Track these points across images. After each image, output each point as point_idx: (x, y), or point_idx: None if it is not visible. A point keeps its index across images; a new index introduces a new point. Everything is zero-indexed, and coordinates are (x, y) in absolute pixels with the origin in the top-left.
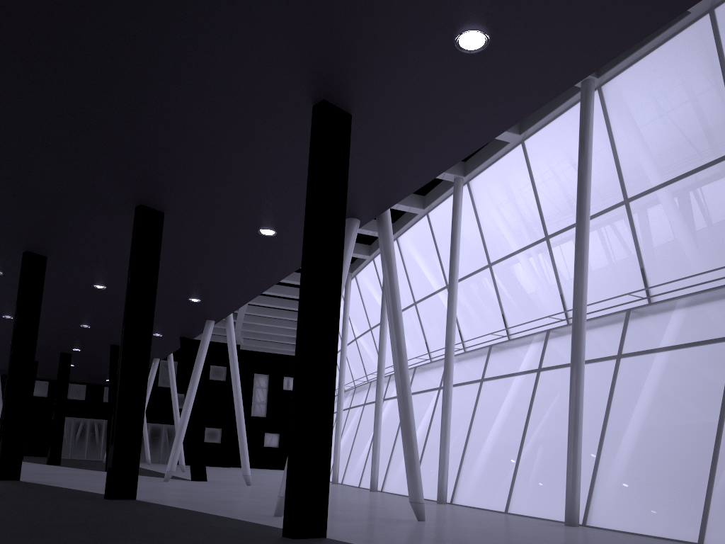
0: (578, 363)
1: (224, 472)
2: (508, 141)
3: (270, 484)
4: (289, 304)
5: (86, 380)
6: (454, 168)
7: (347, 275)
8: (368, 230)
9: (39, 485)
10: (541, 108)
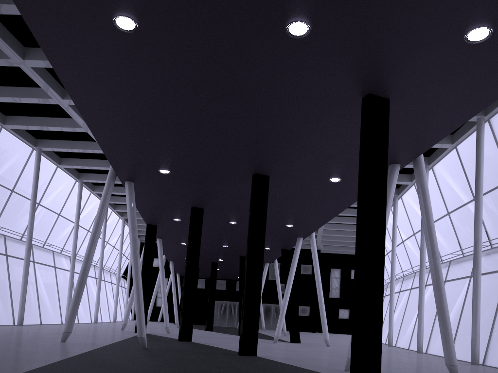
0: None
1: (311, 336)
2: None
3: (342, 345)
4: (353, 220)
5: (226, 277)
6: None
7: (394, 197)
8: (409, 164)
9: (202, 345)
10: None
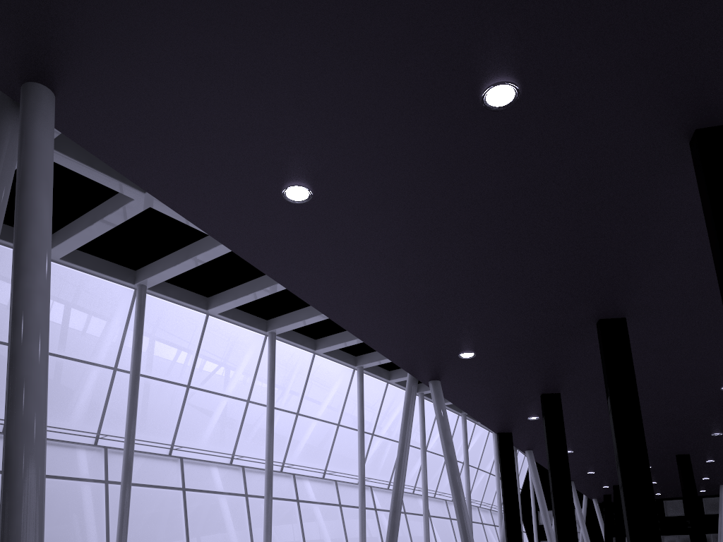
0: None
1: None
2: None
3: None
4: None
5: (679, 494)
6: None
7: None
8: None
9: None
10: None
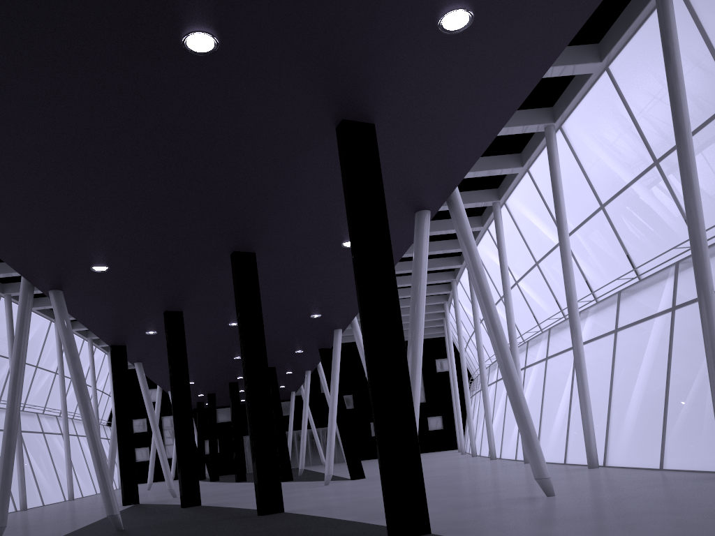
0: (705, 296)
1: None
2: (590, 72)
3: (425, 471)
4: None
5: None
6: (541, 117)
7: None
8: (472, 203)
9: (213, 508)
10: (618, 26)
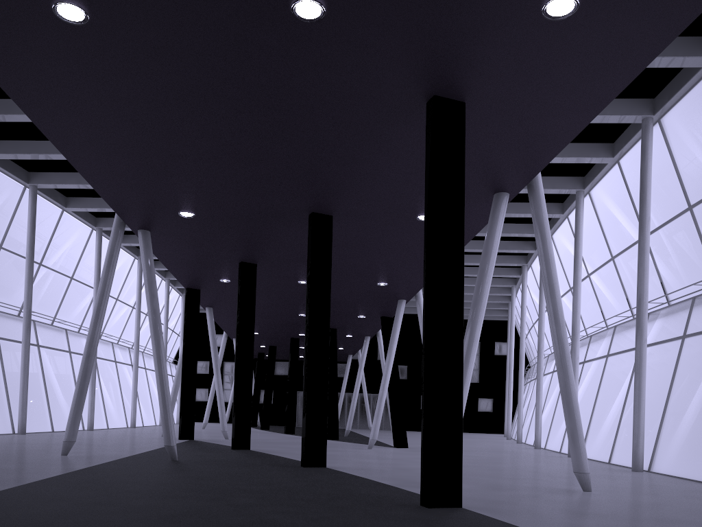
0: None
1: None
2: (700, 66)
3: (467, 450)
4: None
5: None
6: (640, 108)
7: None
8: (555, 189)
9: (261, 454)
10: None
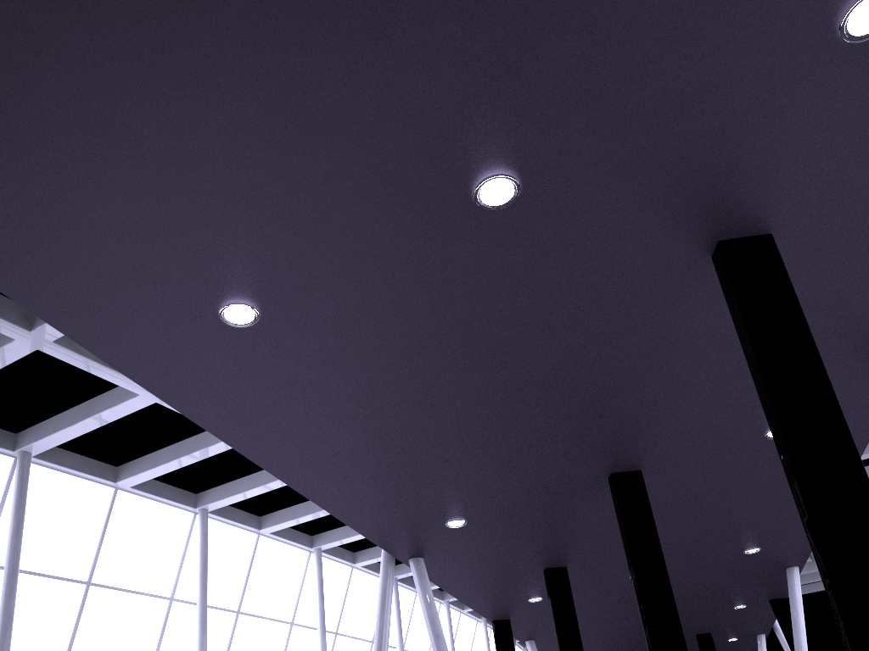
0: None
1: None
2: None
3: None
4: None
5: None
6: None
7: None
8: None
9: None
10: None
